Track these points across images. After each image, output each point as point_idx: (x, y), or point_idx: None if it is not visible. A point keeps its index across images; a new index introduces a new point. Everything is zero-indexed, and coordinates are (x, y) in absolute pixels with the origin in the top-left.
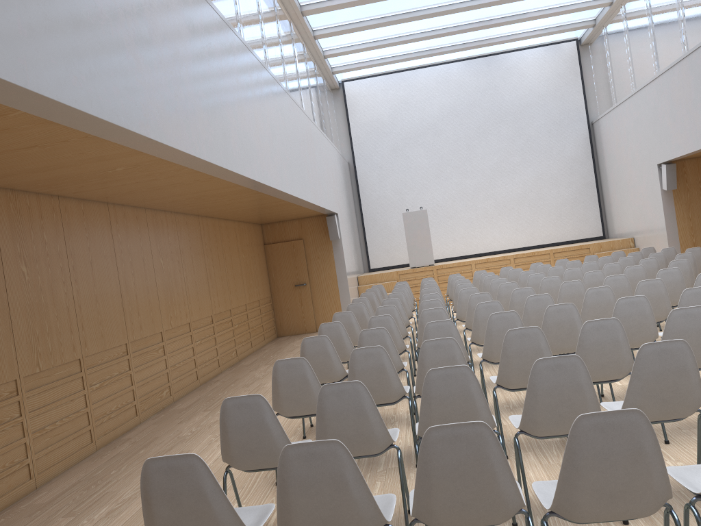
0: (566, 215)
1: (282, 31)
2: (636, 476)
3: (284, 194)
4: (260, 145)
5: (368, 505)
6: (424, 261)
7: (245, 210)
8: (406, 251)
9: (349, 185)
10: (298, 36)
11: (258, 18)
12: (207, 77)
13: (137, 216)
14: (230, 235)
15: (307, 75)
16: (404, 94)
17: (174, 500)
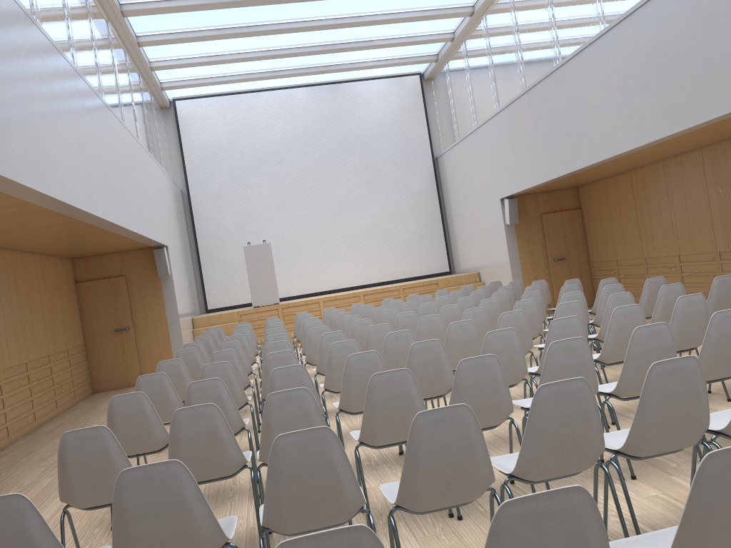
0: (414, 250)
1: (96, 29)
2: None
3: (95, 218)
4: (59, 154)
5: None
6: (268, 300)
7: (46, 239)
8: (248, 288)
9: (182, 216)
10: (119, 40)
11: (62, 6)
12: None
13: None
14: (27, 271)
15: (130, 86)
16: (244, 117)
17: None
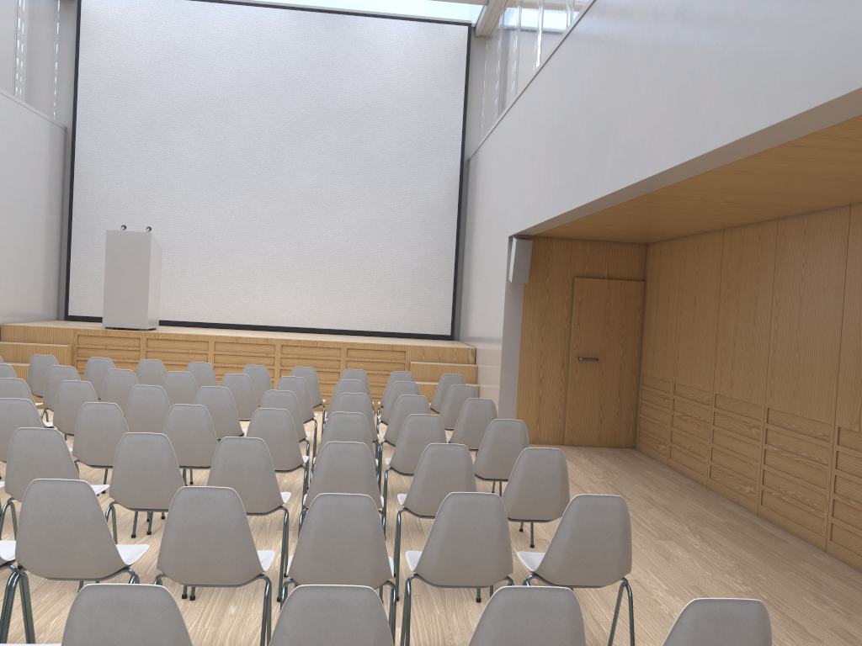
0: (403, 292)
1: None
2: None
3: None
4: None
5: None
6: (129, 321)
7: None
8: None
9: (47, 166)
10: None
11: None
12: None
13: None
14: None
15: None
16: (182, 37)
17: None
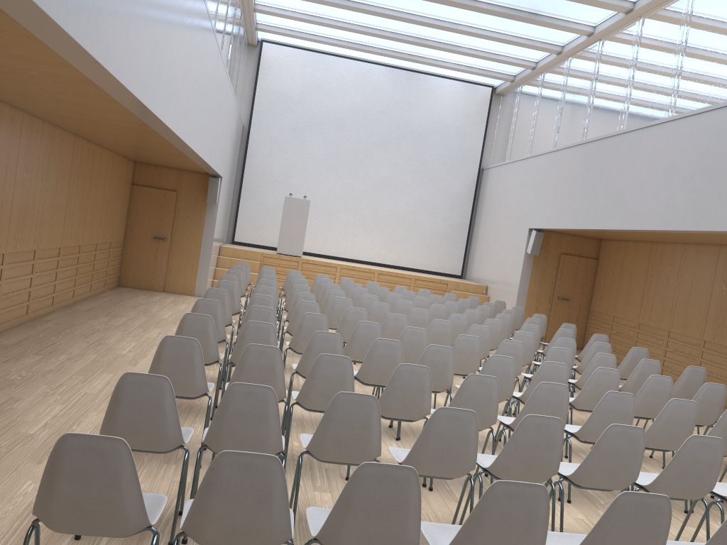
0: (435, 246)
1: None
2: (523, 540)
3: (186, 147)
4: (182, 91)
5: (283, 521)
6: (292, 251)
7: (131, 146)
8: (275, 234)
9: (238, 150)
10: None
11: None
12: (160, 7)
13: (14, 117)
14: (102, 165)
15: (233, 24)
16: (320, 77)
17: (83, 480)
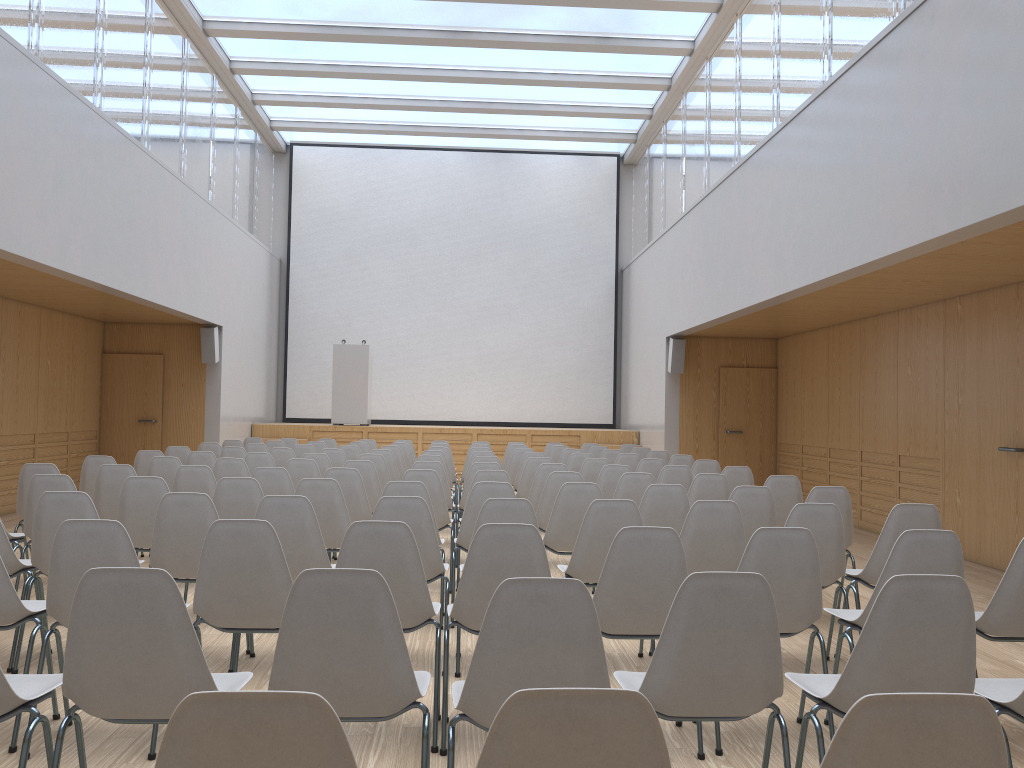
0: (569, 387)
1: (157, 49)
2: None
3: (71, 276)
4: (12, 194)
5: None
6: (352, 418)
7: (38, 292)
8: None
9: (272, 292)
10: (204, 63)
11: (93, 20)
12: None
13: None
14: (25, 327)
15: (211, 121)
16: (376, 179)
17: None
